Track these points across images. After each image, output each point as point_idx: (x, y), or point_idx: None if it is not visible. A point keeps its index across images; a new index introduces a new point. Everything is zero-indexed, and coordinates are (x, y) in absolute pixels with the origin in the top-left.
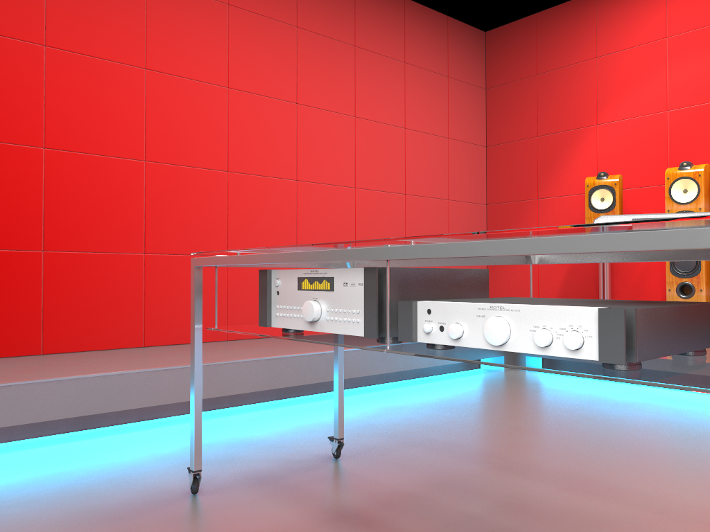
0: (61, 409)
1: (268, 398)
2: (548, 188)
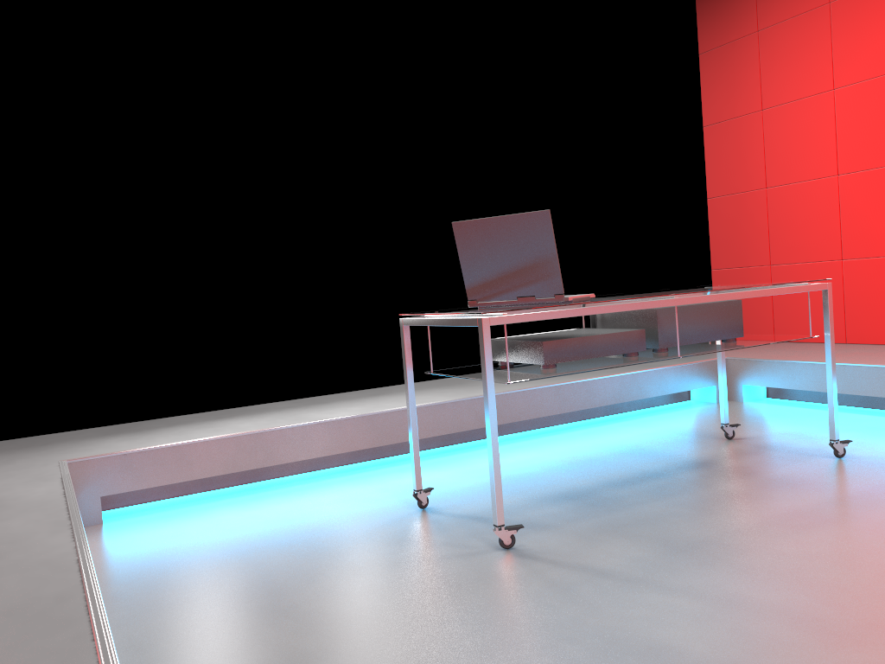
0: (815, 384)
1: None
2: None
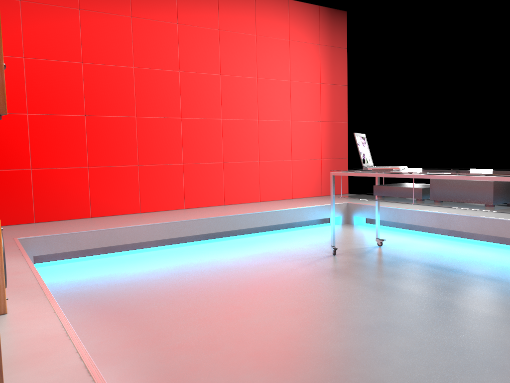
0: None
1: None
2: None
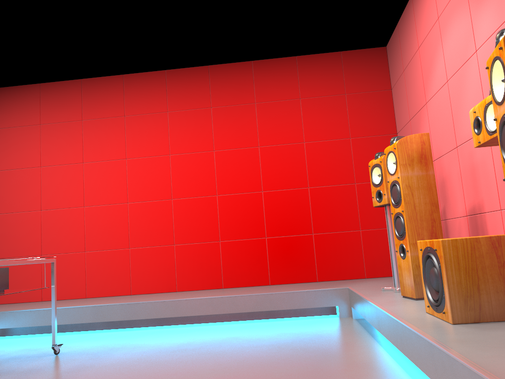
0: (31, 322)
1: (151, 325)
2: None
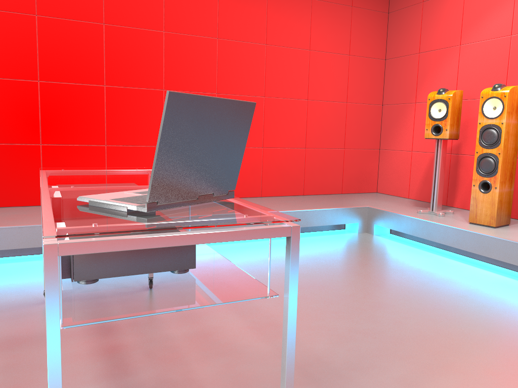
0: (21, 243)
1: None
2: (423, 95)
